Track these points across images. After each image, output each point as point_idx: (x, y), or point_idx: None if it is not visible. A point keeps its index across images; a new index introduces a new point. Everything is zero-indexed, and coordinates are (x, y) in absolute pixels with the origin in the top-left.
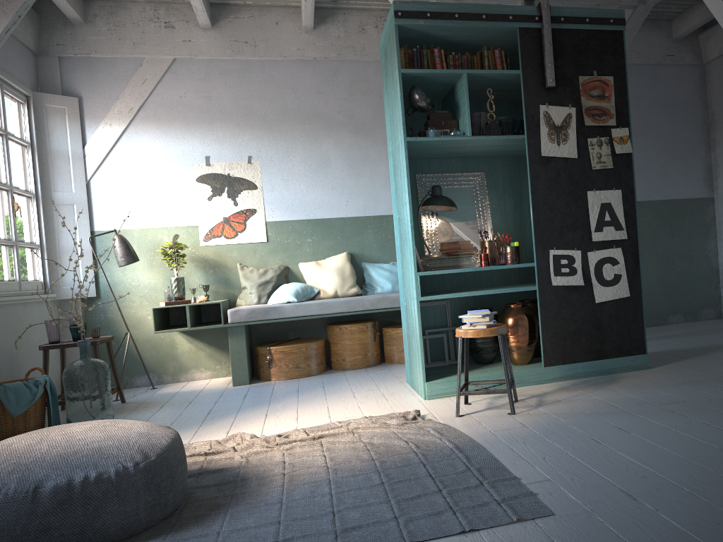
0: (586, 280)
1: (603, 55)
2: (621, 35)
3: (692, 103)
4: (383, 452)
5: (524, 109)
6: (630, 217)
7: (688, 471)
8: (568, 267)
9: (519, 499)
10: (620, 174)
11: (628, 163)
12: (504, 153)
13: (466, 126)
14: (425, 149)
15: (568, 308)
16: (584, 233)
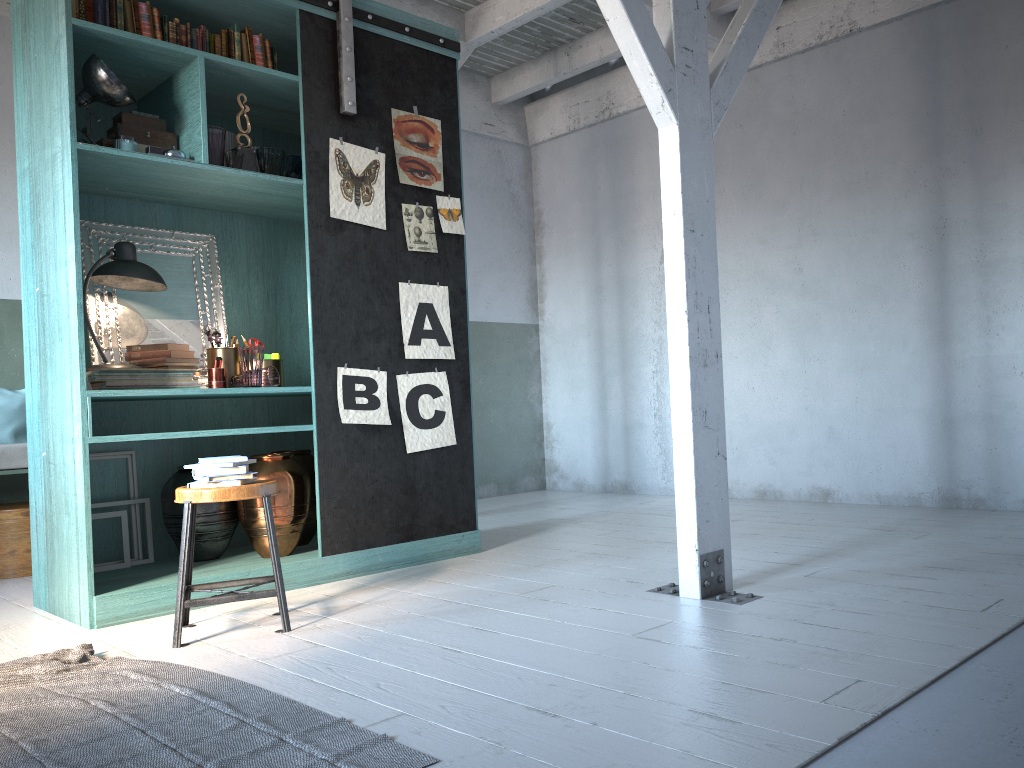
0: (393, 418)
1: (428, 86)
2: (454, 65)
3: (514, 194)
4: (32, 724)
5: (305, 138)
6: (459, 328)
7: (608, 669)
8: (366, 397)
9: (366, 750)
10: (448, 264)
11: (459, 249)
12: (254, 209)
13: (198, 146)
14: (108, 174)
15: (364, 461)
16: (393, 345)
